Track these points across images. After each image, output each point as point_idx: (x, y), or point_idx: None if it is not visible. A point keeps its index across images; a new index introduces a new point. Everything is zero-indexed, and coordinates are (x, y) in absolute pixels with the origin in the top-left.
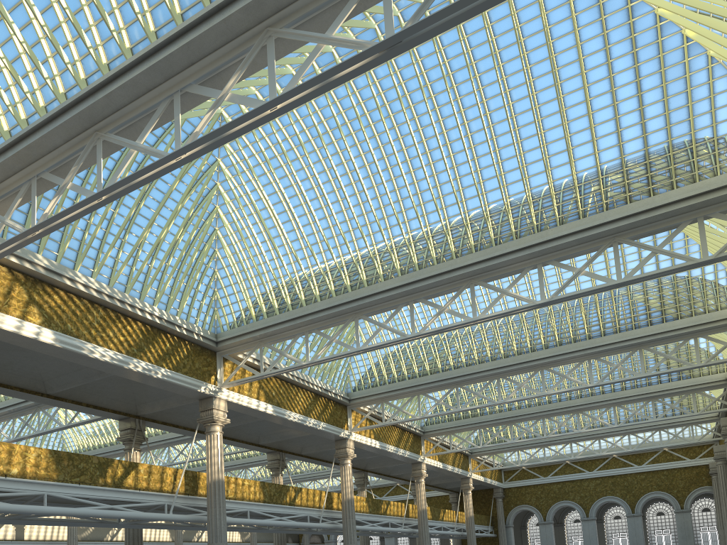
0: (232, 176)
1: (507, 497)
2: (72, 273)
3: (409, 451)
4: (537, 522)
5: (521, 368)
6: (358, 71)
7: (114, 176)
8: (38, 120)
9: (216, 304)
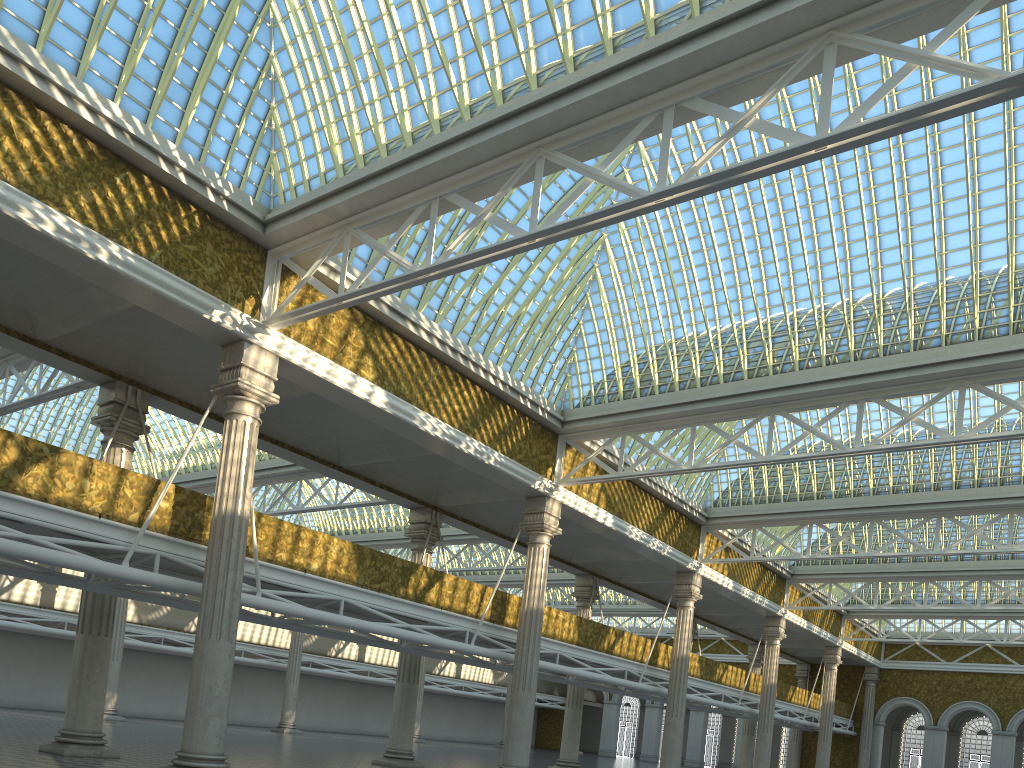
0: None
1: (884, 683)
2: (415, 315)
3: (767, 599)
4: (918, 725)
5: (979, 507)
6: (966, 109)
7: (557, 212)
8: (467, 127)
9: (569, 369)
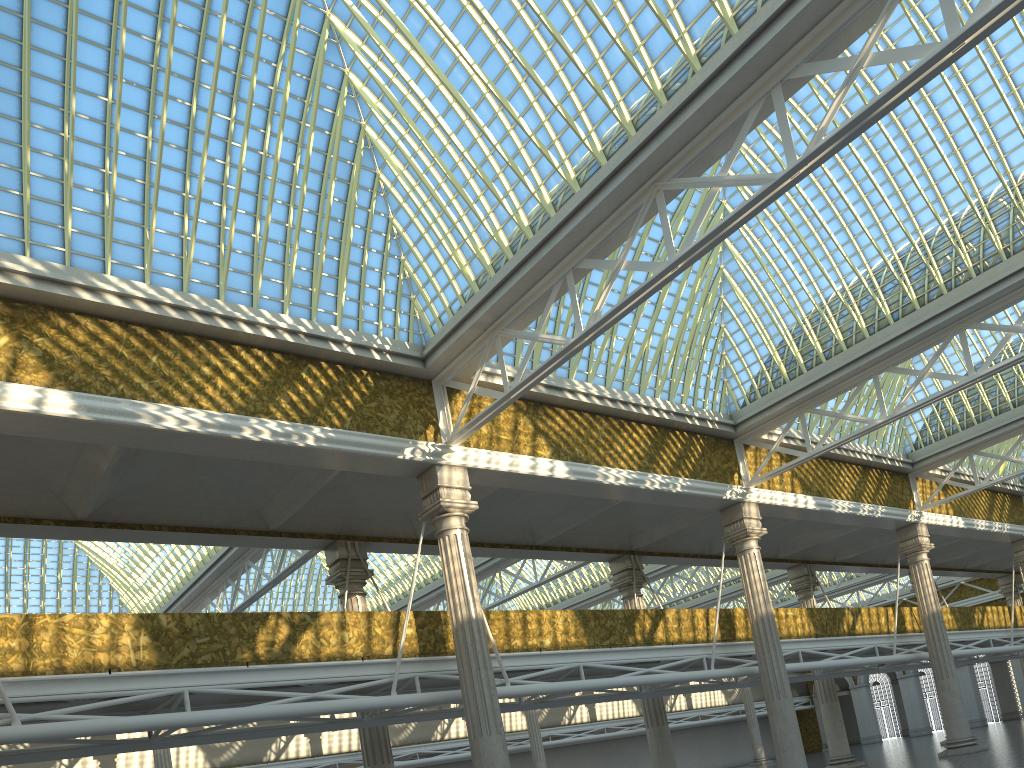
0: None
1: None
2: (568, 383)
3: (1007, 523)
4: None
5: None
6: None
7: (691, 232)
8: (581, 197)
9: (725, 374)
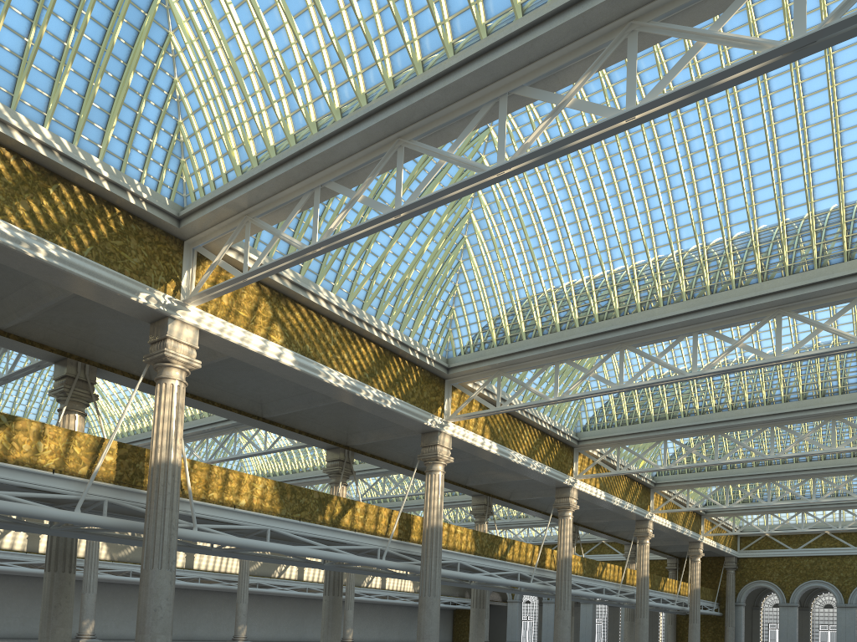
0: None
1: (742, 569)
2: (314, 287)
3: (636, 506)
4: (774, 603)
5: (805, 416)
6: (749, 76)
7: (417, 190)
8: (337, 126)
9: (450, 324)
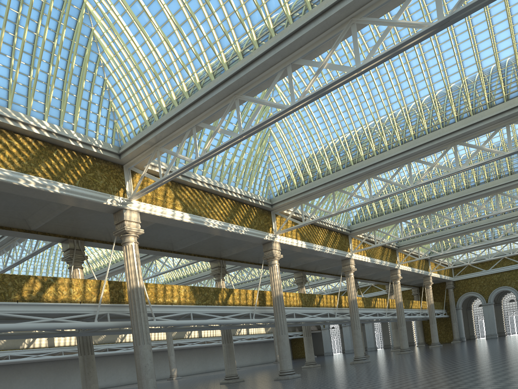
0: (282, 92)
1: (457, 288)
2: (193, 175)
3: (389, 262)
4: (479, 304)
5: (480, 195)
6: (417, 42)
7: (249, 122)
8: (201, 94)
9: (269, 179)
